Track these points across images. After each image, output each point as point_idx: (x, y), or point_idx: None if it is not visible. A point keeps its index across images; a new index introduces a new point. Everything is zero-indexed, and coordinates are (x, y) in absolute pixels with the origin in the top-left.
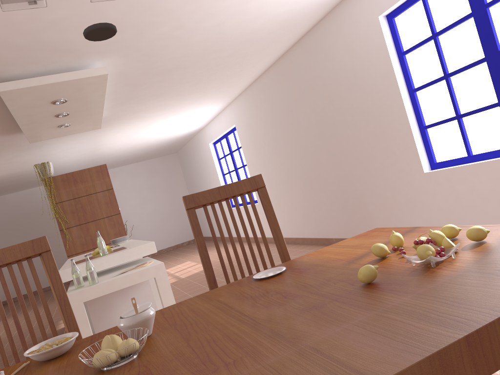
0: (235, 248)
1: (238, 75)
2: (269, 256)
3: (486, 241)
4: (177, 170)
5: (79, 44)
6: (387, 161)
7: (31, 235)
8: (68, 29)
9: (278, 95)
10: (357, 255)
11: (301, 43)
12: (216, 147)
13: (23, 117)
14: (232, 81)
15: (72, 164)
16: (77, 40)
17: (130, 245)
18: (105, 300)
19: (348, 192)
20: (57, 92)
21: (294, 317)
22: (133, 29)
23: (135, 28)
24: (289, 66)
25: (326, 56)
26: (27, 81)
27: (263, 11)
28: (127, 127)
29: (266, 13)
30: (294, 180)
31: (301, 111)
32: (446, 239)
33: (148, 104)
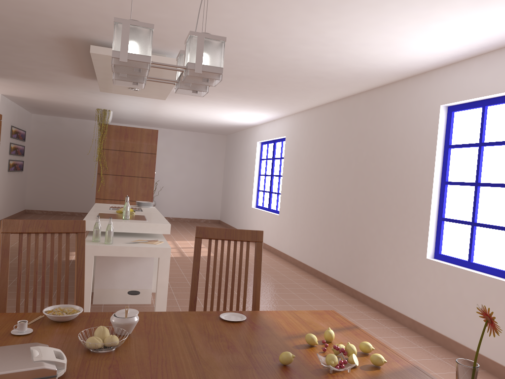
0: (221, 281)
1: (302, 98)
2: (244, 297)
3: (380, 368)
4: (220, 151)
5: (171, 38)
6: (400, 233)
7: (71, 160)
8: (165, 26)
9: (331, 130)
10: (299, 332)
11: (368, 94)
12: (262, 147)
13: (103, 73)
14: (296, 101)
15: (129, 114)
16: (170, 35)
17: (150, 216)
18: (112, 257)
19: (358, 244)
20: None
21: (222, 368)
22: None
23: None
24: (350, 108)
25: (384, 116)
26: None
27: (339, 62)
28: (188, 104)
29: (342, 64)
30: (317, 211)
31: (346, 153)
32: (352, 355)
33: (214, 94)
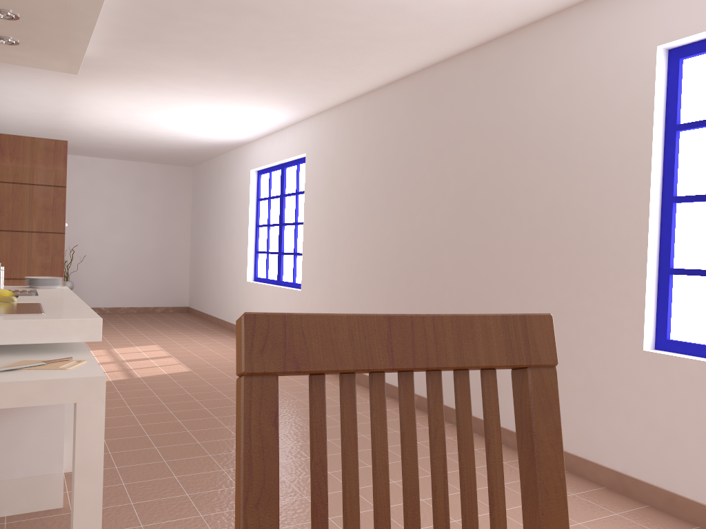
0: None
1: (347, 71)
2: None
3: None
4: (184, 193)
5: None
6: (573, 306)
7: None
8: None
9: (400, 129)
10: None
11: (479, 53)
12: (259, 179)
13: None
14: (333, 79)
15: (12, 125)
16: None
17: (54, 304)
18: None
19: None
20: None
21: None
22: None
23: None
24: (440, 86)
25: (519, 88)
26: None
27: None
28: (126, 93)
29: None
30: (379, 277)
31: (435, 168)
32: None
33: (177, 63)
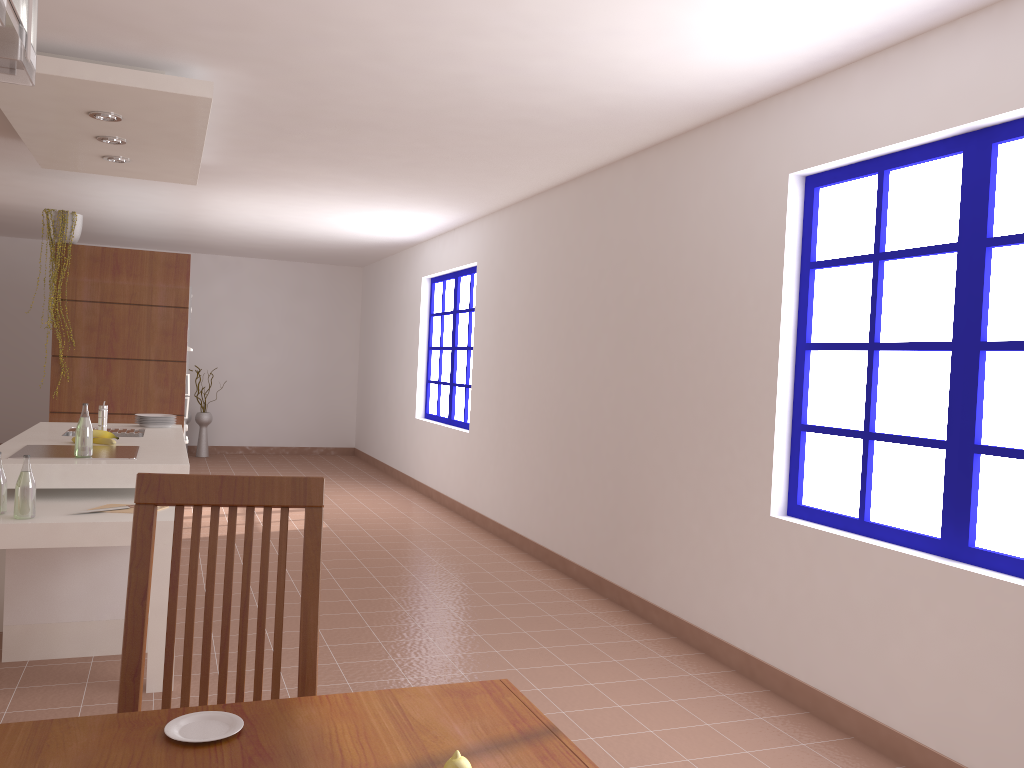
0: (210, 616)
1: (502, 175)
2: (276, 656)
3: None
4: (351, 301)
5: (161, 26)
6: (714, 463)
7: (18, 331)
8: None
9: (567, 242)
10: (380, 766)
11: (640, 160)
12: (433, 289)
13: (26, 120)
14: (489, 182)
15: (139, 225)
16: (156, 17)
17: (152, 448)
18: (48, 549)
19: (629, 489)
20: (101, 99)
21: None
22: (279, 31)
23: (283, 32)
24: (605, 194)
25: (674, 206)
26: (38, 61)
27: (564, 82)
28: (258, 196)
29: (571, 86)
30: (544, 420)
31: (598, 292)
32: None
33: (307, 169)
